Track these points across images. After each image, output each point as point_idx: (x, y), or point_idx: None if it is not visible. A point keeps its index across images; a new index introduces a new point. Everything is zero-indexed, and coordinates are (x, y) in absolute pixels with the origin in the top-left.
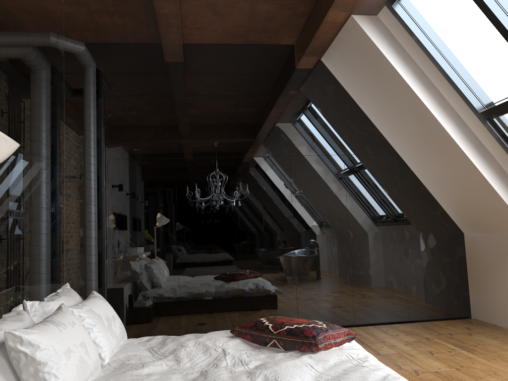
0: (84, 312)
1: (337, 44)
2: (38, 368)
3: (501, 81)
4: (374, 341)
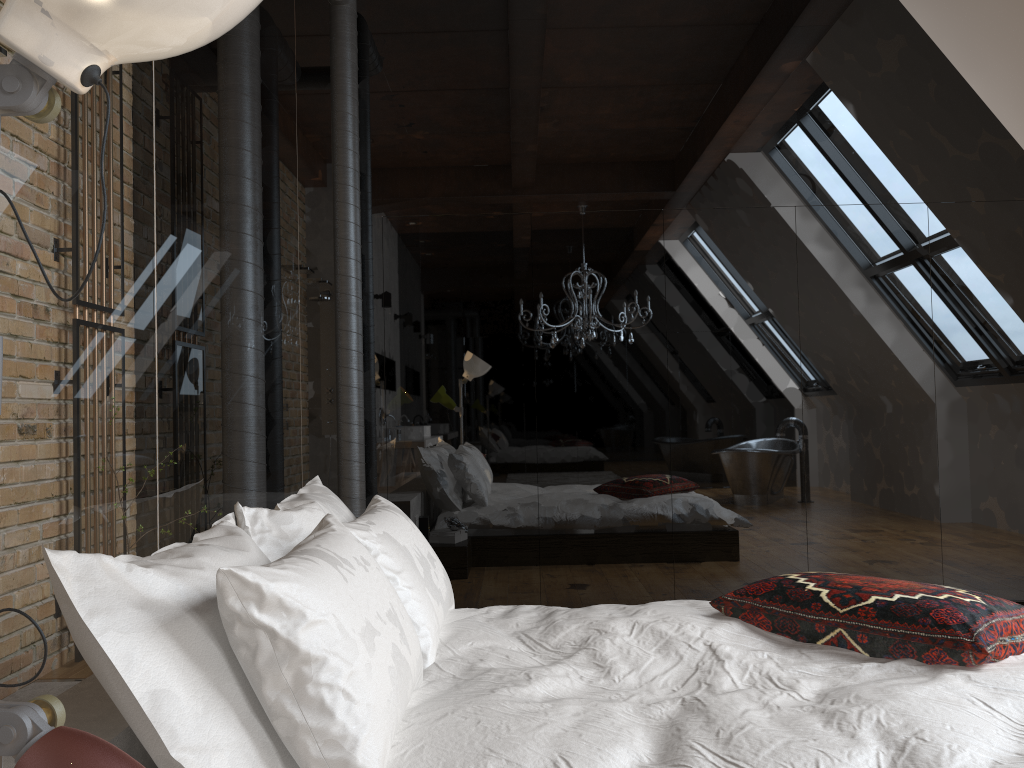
0: (373, 540)
1: None
2: (304, 674)
3: None
4: None
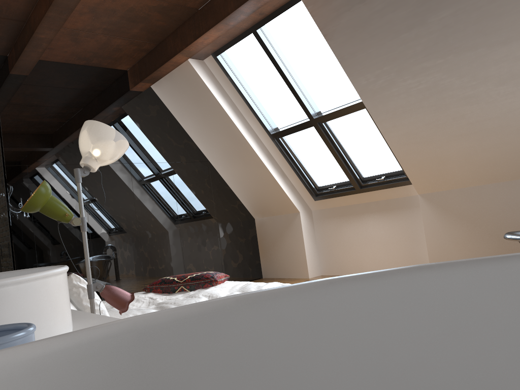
0: None
1: (169, 76)
2: None
3: (285, 115)
4: None
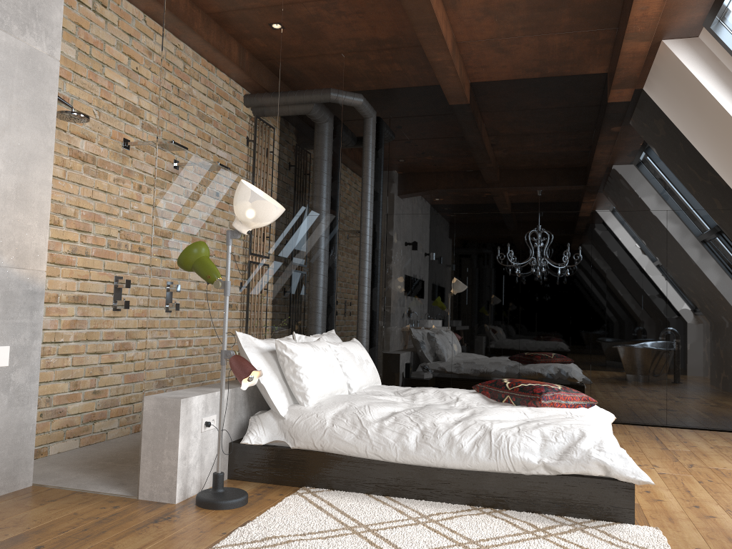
0: (338, 348)
1: (655, 72)
2: (295, 369)
3: None
4: (674, 440)
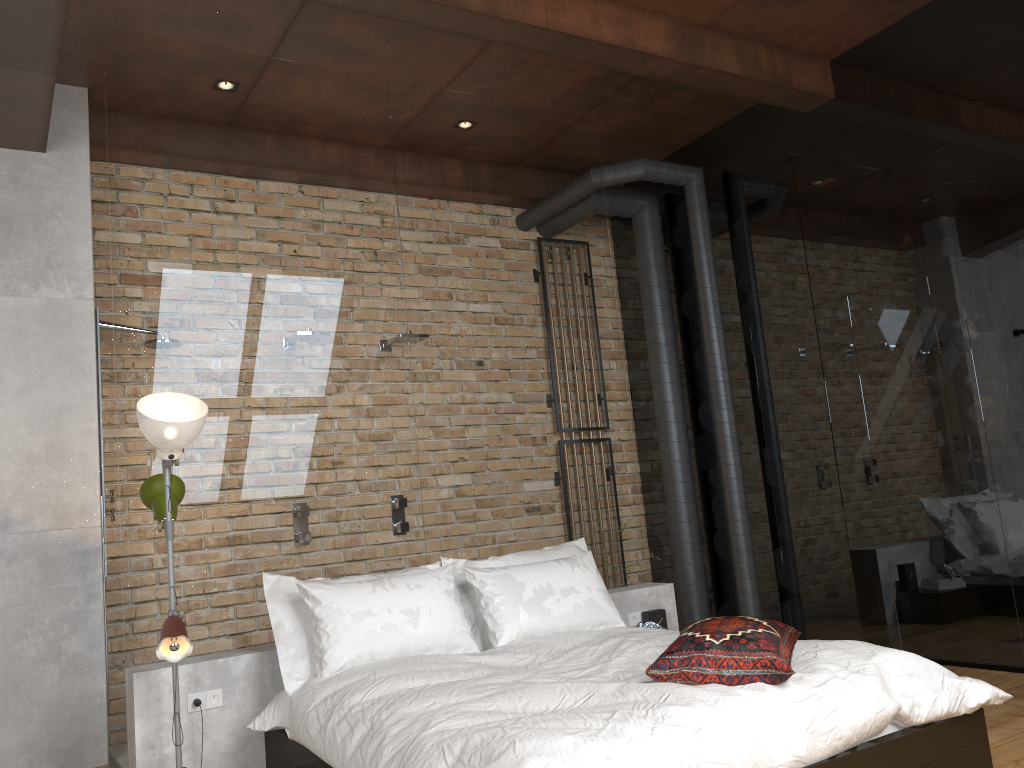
0: (489, 577)
1: None
2: (317, 624)
3: None
4: None
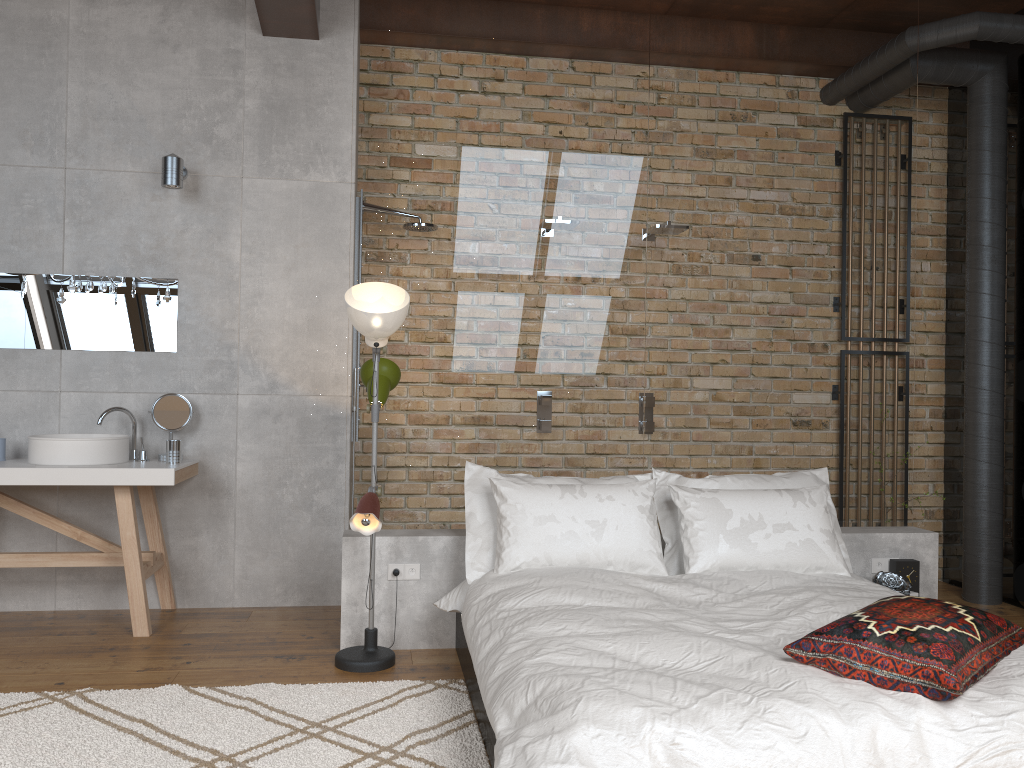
0: (693, 499)
1: None
2: (501, 520)
3: None
4: None
